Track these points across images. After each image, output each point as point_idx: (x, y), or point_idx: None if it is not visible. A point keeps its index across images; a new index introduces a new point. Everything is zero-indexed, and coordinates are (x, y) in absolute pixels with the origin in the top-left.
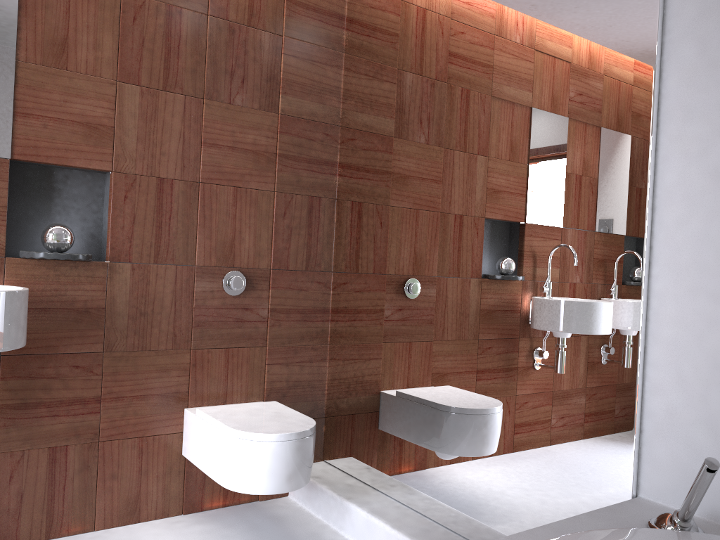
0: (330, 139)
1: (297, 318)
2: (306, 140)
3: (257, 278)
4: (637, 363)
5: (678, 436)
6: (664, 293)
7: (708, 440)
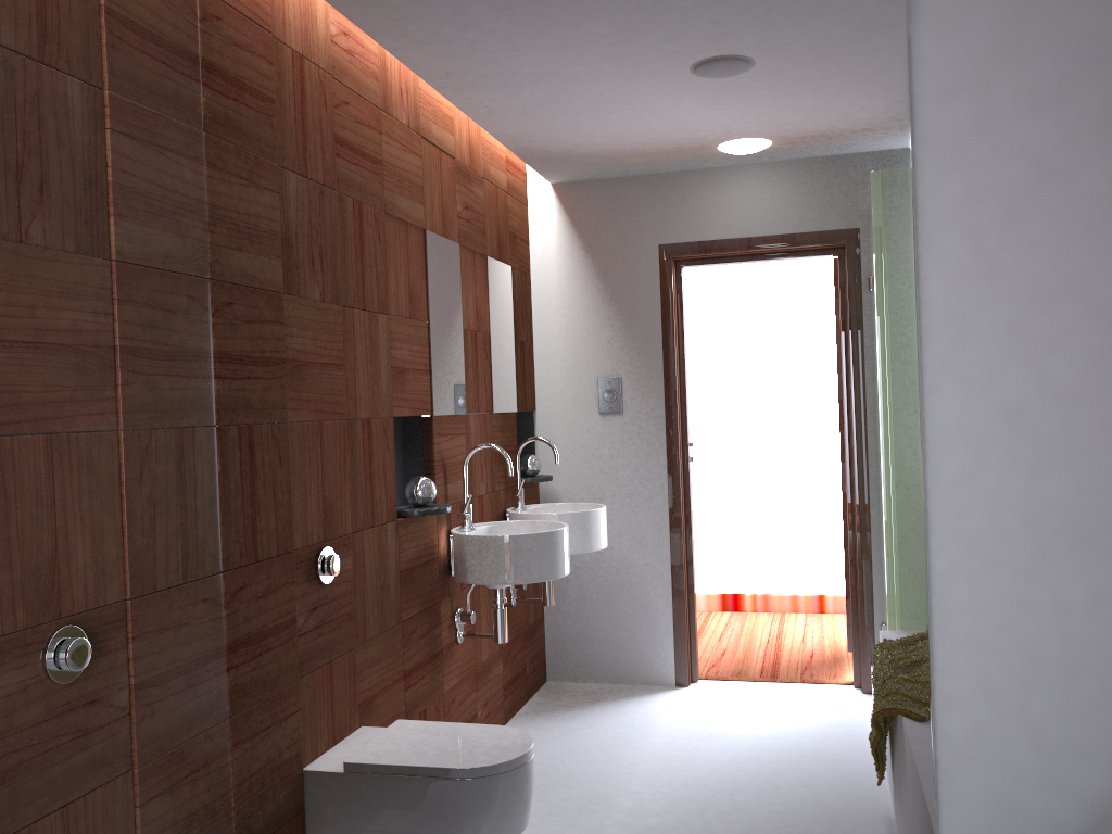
0: (198, 307)
1: (178, 686)
2: (162, 312)
3: (106, 628)
4: (928, 672)
5: (990, 759)
6: (950, 572)
7: (1031, 757)
